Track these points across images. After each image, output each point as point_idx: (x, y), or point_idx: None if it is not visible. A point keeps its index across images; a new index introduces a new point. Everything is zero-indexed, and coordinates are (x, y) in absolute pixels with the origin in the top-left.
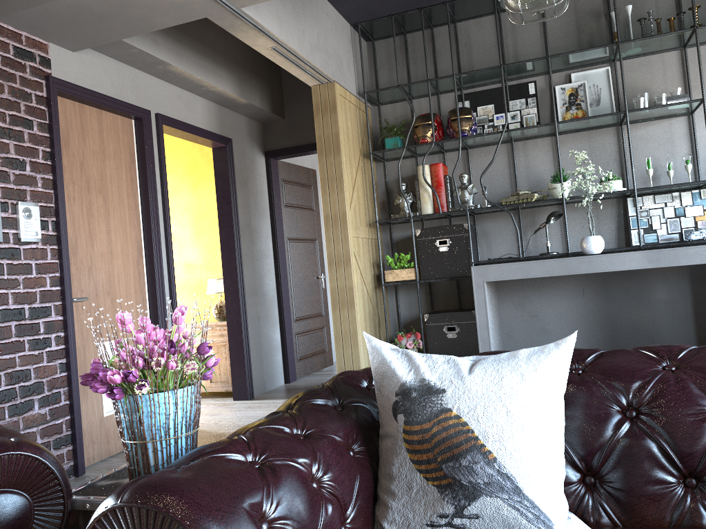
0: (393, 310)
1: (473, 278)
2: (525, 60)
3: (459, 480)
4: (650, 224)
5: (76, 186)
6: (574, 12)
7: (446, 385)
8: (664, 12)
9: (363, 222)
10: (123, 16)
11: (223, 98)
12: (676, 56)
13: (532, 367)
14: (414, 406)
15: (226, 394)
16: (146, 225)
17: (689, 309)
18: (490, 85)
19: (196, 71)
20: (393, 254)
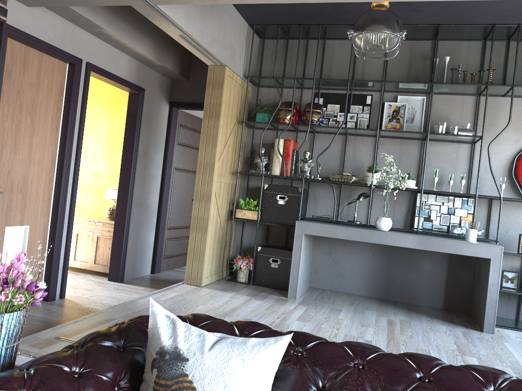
0: (238, 237)
1: (296, 229)
2: (368, 78)
3: None
4: (429, 215)
5: (10, 107)
6: (410, 52)
7: (190, 355)
8: (471, 67)
9: (228, 171)
10: None
11: (143, 58)
12: (472, 99)
13: (252, 355)
14: (165, 366)
15: (105, 274)
16: (62, 144)
17: (443, 280)
18: (340, 90)
19: (124, 36)
20: (246, 197)
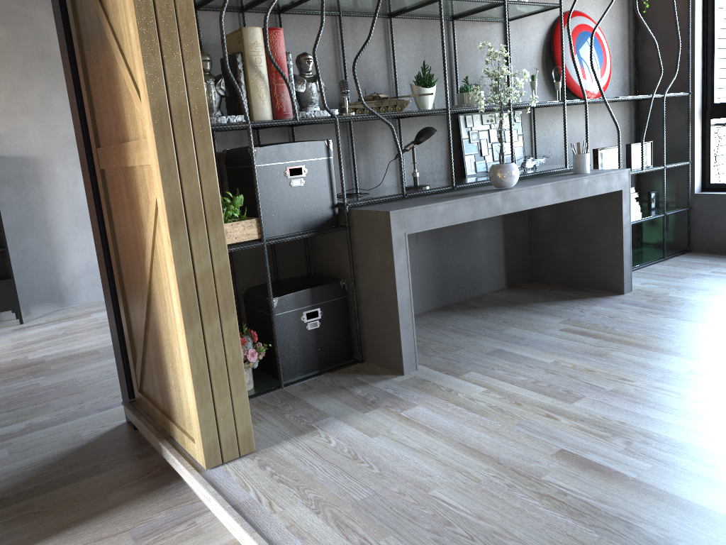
0: None
1: (393, 230)
2: None
3: None
4: (480, 149)
5: None
6: None
7: None
8: None
9: None
10: None
11: None
12: None
13: None
14: None
15: None
16: None
17: (501, 246)
18: None
19: None
20: None
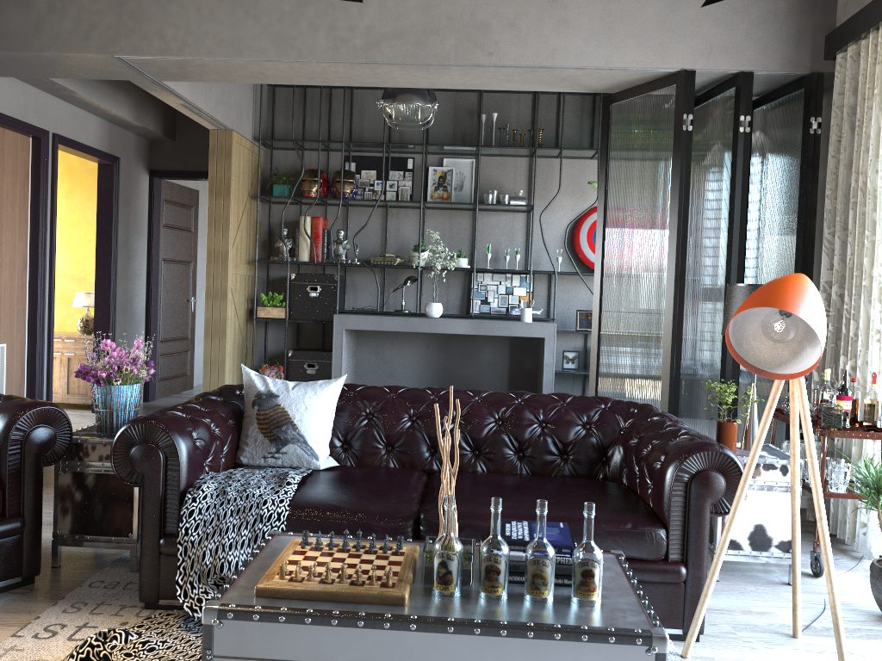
0: (261, 343)
1: (335, 325)
2: (408, 137)
3: (280, 436)
4: (486, 297)
5: None
6: (454, 105)
7: (280, 393)
8: (522, 124)
9: (243, 259)
10: (53, 67)
11: (117, 119)
12: (525, 162)
13: (322, 388)
14: (263, 402)
15: (82, 407)
16: (34, 240)
17: (506, 370)
18: (376, 152)
19: (99, 98)
20: (268, 291)
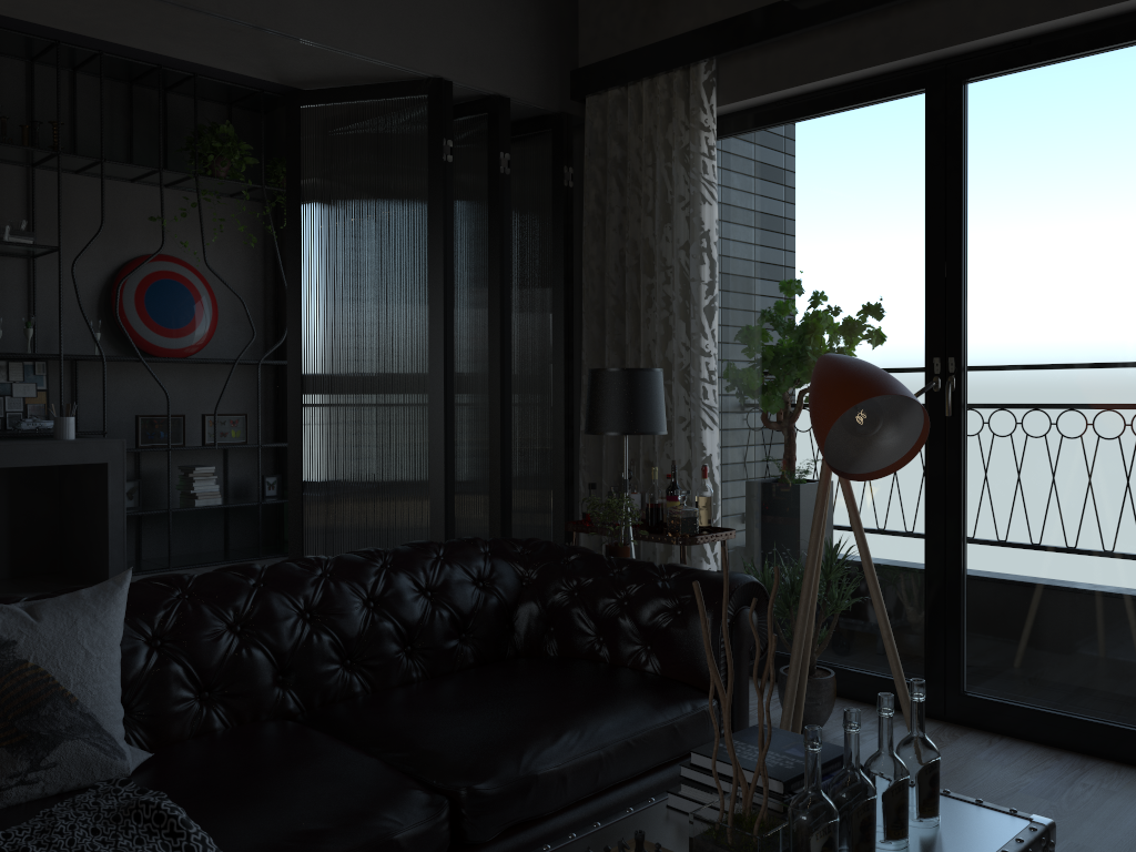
0: None
1: None
2: None
3: (38, 732)
4: None
5: None
6: None
7: (16, 635)
8: (10, 108)
9: None
10: None
11: None
12: (20, 173)
13: (103, 606)
14: None
15: None
16: None
17: (4, 524)
18: None
19: None
20: None
